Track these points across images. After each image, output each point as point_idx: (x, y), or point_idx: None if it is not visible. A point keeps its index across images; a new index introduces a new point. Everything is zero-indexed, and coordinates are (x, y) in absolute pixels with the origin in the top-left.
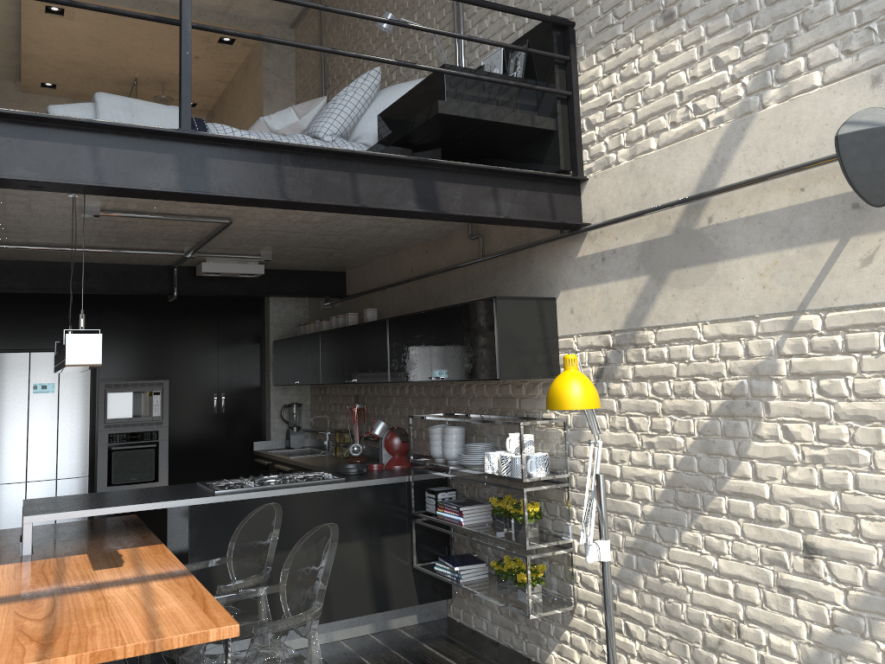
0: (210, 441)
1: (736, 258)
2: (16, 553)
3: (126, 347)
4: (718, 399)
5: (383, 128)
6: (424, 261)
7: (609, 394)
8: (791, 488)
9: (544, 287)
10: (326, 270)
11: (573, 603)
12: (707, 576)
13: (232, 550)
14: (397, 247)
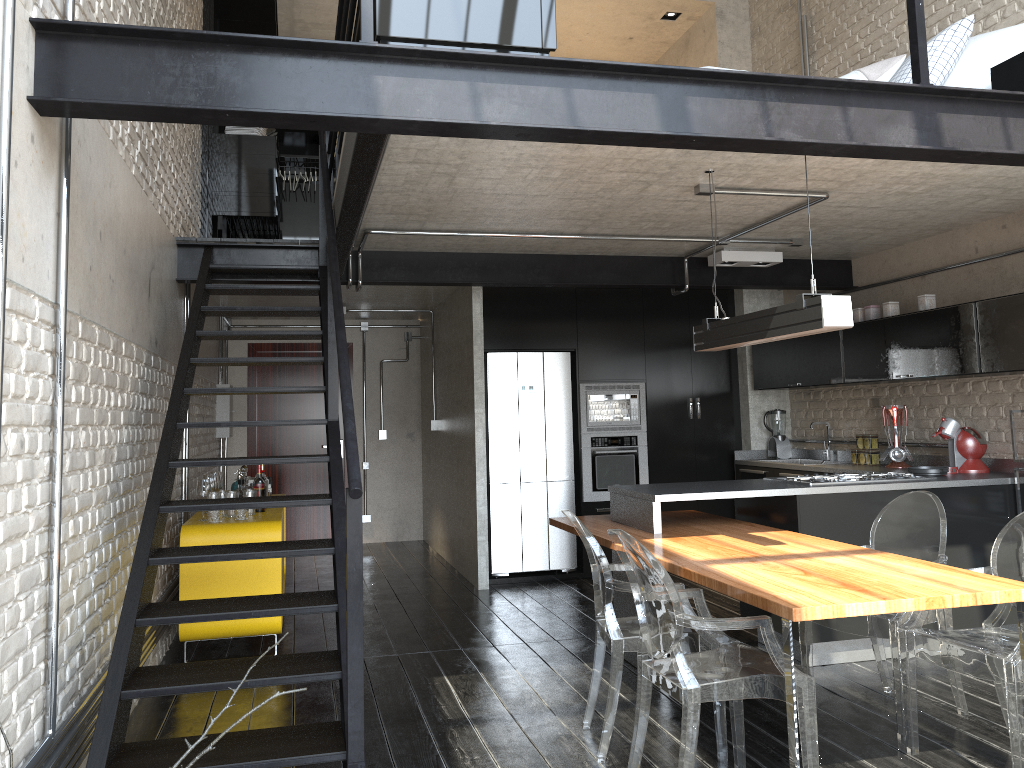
0: (687, 449)
1: None
2: (644, 532)
3: (602, 347)
4: None
5: (1002, 82)
6: (1000, 238)
7: None
8: None
9: None
10: (832, 258)
11: None
12: None
13: (875, 538)
14: (956, 224)
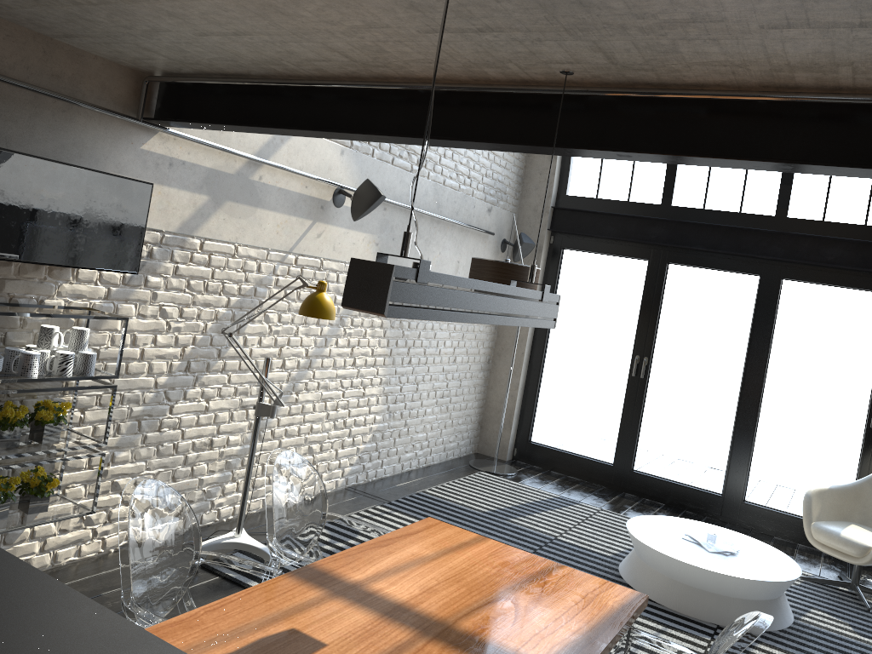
0: None
1: (268, 210)
2: None
3: None
4: (235, 297)
5: None
6: None
7: (147, 286)
8: (261, 349)
9: (86, 159)
10: None
11: (56, 492)
12: (197, 416)
13: (137, 576)
14: None
